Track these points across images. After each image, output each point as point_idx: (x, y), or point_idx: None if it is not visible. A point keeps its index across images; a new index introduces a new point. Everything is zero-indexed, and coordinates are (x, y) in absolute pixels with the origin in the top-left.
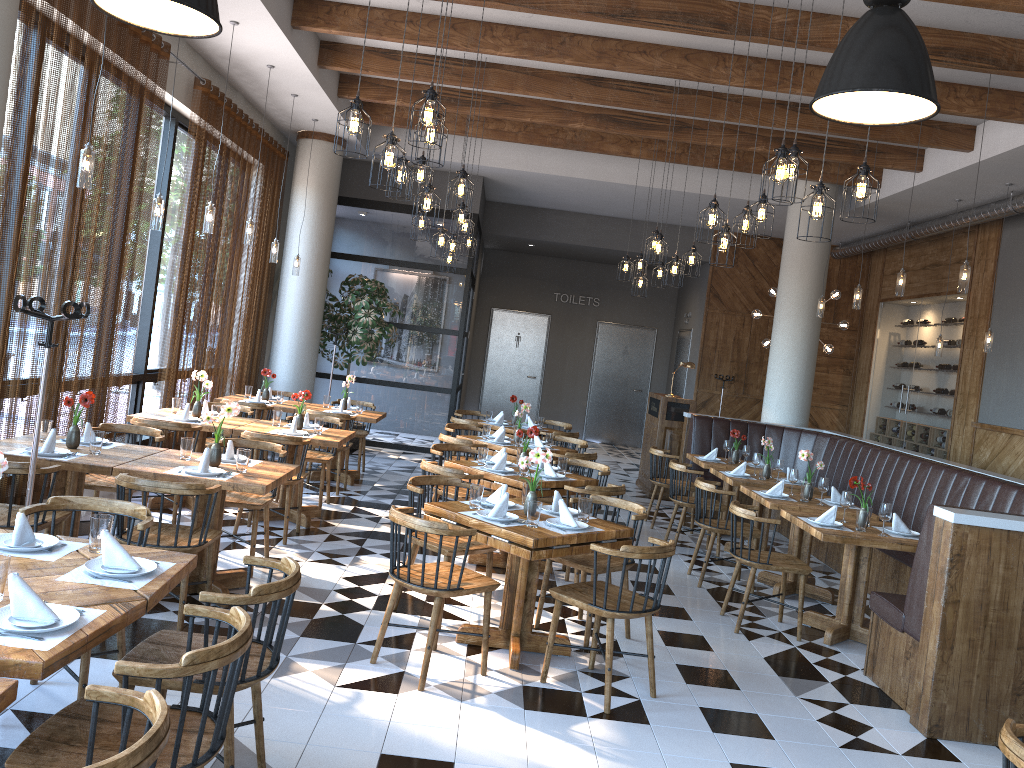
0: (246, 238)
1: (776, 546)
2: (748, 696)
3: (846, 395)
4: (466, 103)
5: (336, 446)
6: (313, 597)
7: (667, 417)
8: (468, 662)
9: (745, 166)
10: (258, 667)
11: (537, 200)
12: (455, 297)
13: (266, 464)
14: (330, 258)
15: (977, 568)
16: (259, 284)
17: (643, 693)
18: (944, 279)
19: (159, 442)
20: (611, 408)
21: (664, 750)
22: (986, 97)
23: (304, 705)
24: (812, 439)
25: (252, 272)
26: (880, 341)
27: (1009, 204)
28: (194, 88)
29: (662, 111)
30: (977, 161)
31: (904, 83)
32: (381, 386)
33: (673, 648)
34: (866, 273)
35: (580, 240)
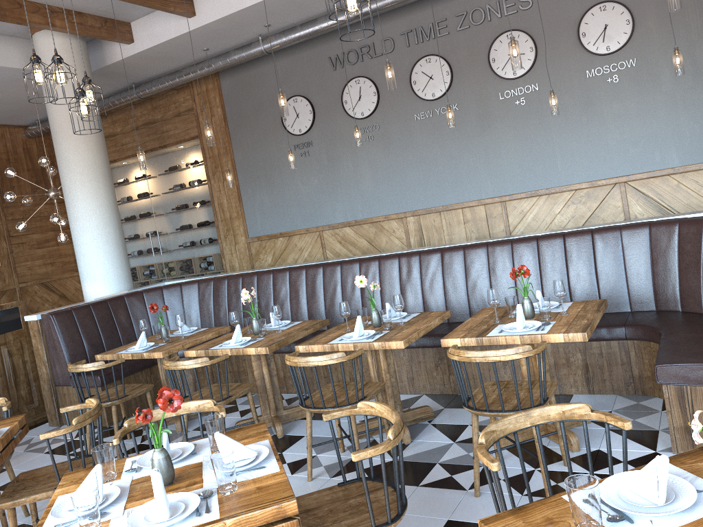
0: None
1: (238, 404)
2: None
3: None
4: None
5: None
6: None
7: None
8: None
9: (1, 12)
10: None
11: None
12: None
13: None
14: None
15: None
16: None
17: None
18: (166, 133)
19: None
20: None
21: None
22: None
23: None
24: (178, 291)
25: None
26: None
27: (260, 46)
28: None
29: None
30: None
31: None
32: None
33: None
34: None
35: None
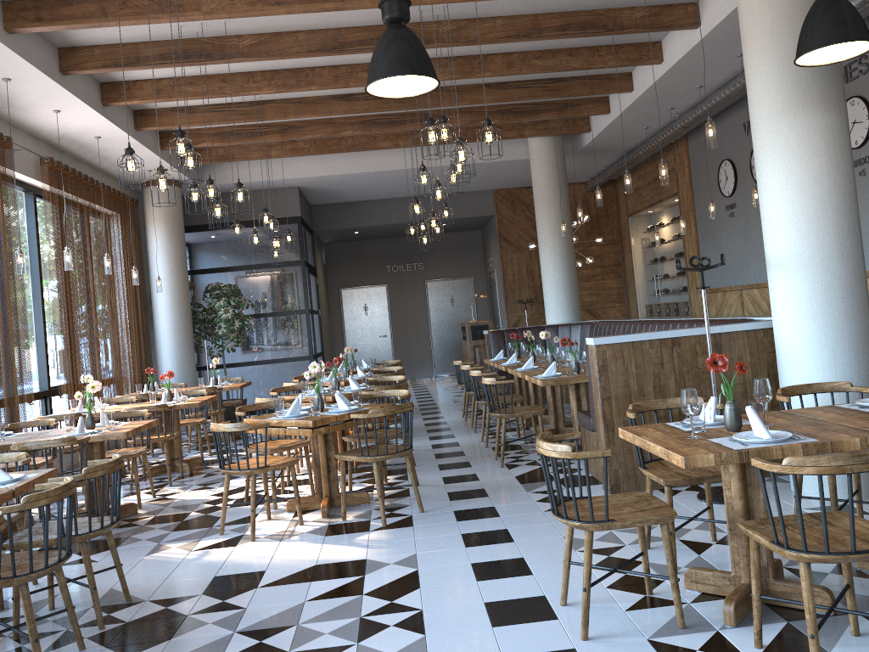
0: (106, 269)
1: None
2: (492, 498)
3: (622, 294)
4: (260, 133)
5: (198, 406)
6: (186, 509)
7: (473, 338)
8: (292, 520)
9: None
10: (101, 522)
11: (349, 196)
12: (297, 284)
13: (133, 422)
14: (192, 275)
15: (617, 372)
16: (134, 305)
17: (416, 511)
18: (662, 188)
19: (55, 428)
20: (451, 346)
21: (417, 536)
22: (620, 51)
23: (166, 564)
24: (579, 328)
25: (125, 297)
26: (635, 246)
27: (677, 123)
28: (41, 166)
29: (401, 109)
30: (637, 97)
31: (405, 69)
32: (254, 366)
33: (449, 484)
34: (615, 197)
35: (391, 220)
